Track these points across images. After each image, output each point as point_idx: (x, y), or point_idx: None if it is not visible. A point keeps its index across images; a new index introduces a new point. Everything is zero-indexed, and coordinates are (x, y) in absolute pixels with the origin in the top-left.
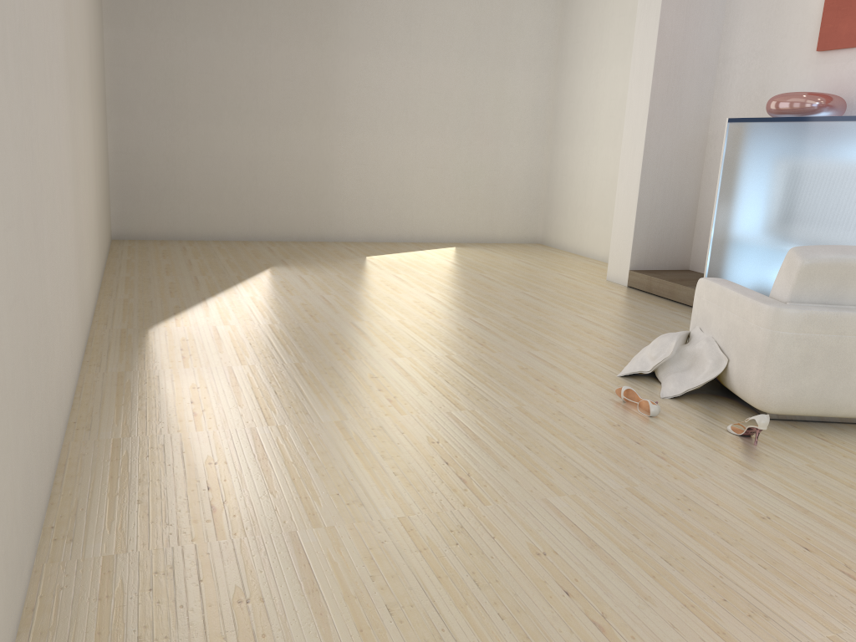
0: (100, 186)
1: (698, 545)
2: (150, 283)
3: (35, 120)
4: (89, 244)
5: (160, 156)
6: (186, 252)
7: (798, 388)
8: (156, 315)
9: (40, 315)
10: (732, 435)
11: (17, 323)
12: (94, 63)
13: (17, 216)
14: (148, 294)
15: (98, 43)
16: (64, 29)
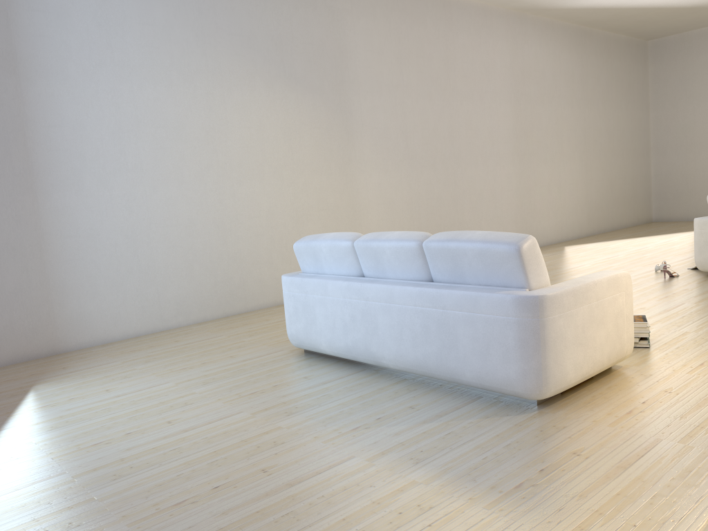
0: (604, 193)
1: (552, 283)
2: (609, 235)
3: (460, 176)
4: (552, 214)
5: (678, 174)
6: (672, 225)
7: (705, 257)
8: (578, 243)
9: (455, 221)
10: (667, 276)
11: (432, 217)
12: (596, 139)
13: (437, 197)
14: (596, 238)
15: (619, 126)
16: (513, 143)
